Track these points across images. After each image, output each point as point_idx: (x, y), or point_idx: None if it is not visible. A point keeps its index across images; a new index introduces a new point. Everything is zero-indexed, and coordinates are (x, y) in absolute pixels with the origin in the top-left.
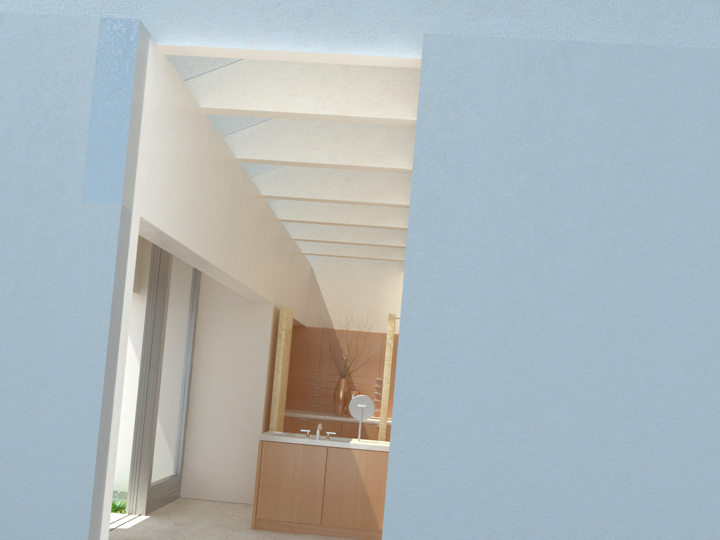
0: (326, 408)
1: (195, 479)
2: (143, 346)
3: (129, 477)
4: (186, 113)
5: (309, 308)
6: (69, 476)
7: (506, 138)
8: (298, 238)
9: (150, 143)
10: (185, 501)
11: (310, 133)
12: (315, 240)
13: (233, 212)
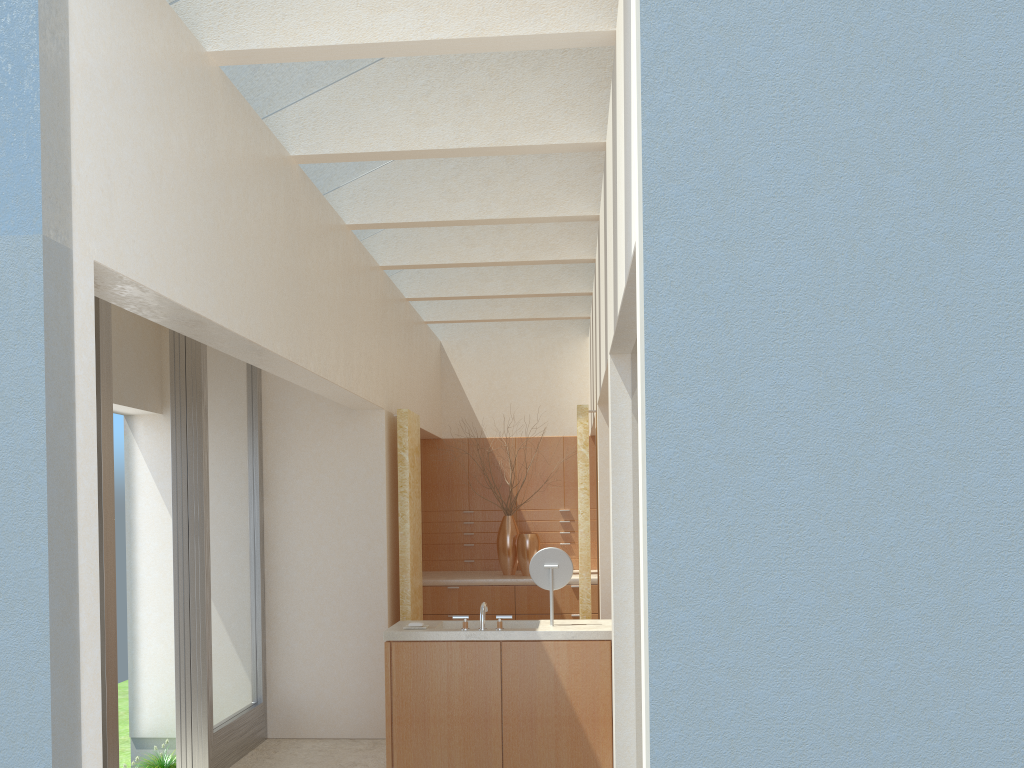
0: (487, 565)
1: (289, 706)
2: (174, 503)
3: (176, 722)
4: (176, 59)
5: (444, 409)
6: None
7: (837, 3)
8: (414, 296)
9: (99, 111)
10: (277, 745)
11: (416, 97)
12: (442, 296)
13: (296, 254)
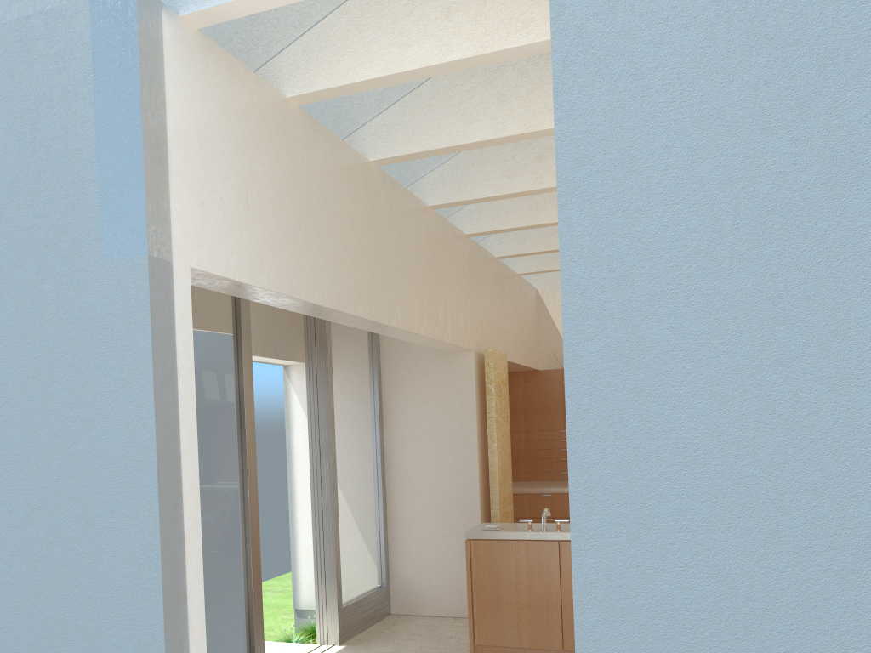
0: None
1: (406, 589)
2: (309, 431)
3: (315, 598)
4: (258, 109)
5: (541, 345)
6: (136, 644)
7: None
8: (502, 254)
9: (192, 161)
10: (396, 620)
11: (462, 101)
12: (525, 253)
13: (377, 237)
